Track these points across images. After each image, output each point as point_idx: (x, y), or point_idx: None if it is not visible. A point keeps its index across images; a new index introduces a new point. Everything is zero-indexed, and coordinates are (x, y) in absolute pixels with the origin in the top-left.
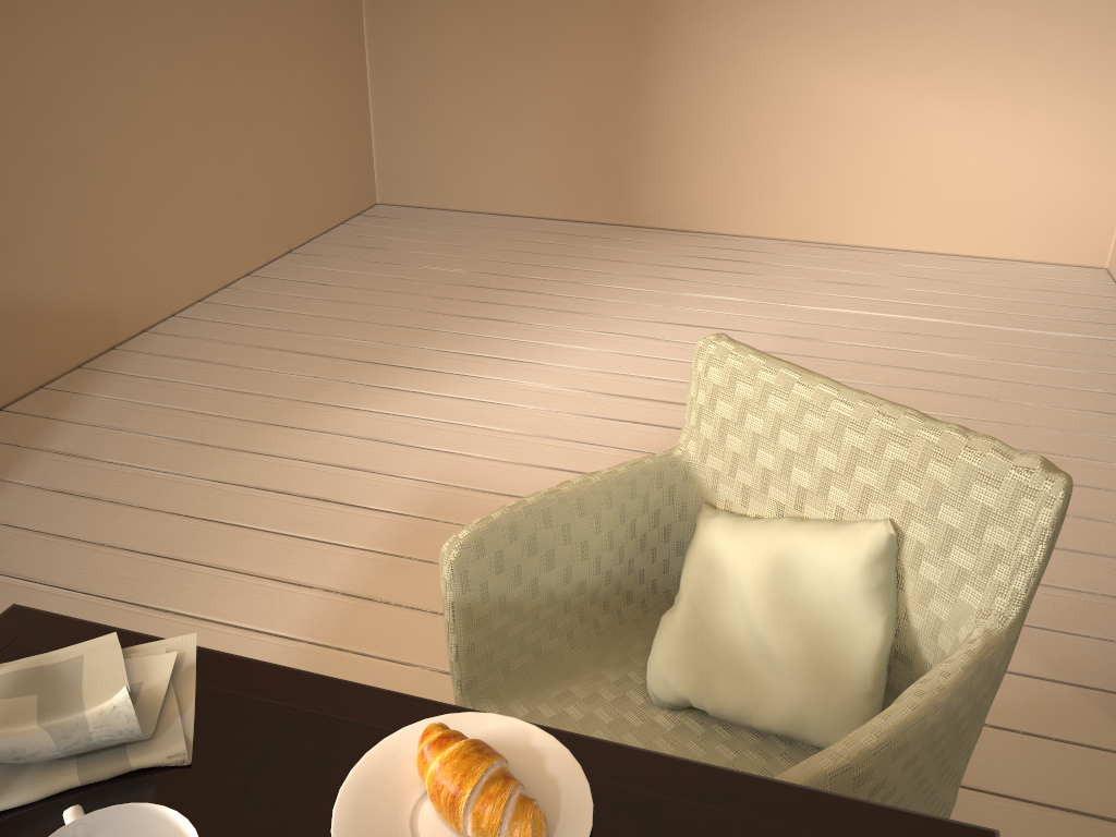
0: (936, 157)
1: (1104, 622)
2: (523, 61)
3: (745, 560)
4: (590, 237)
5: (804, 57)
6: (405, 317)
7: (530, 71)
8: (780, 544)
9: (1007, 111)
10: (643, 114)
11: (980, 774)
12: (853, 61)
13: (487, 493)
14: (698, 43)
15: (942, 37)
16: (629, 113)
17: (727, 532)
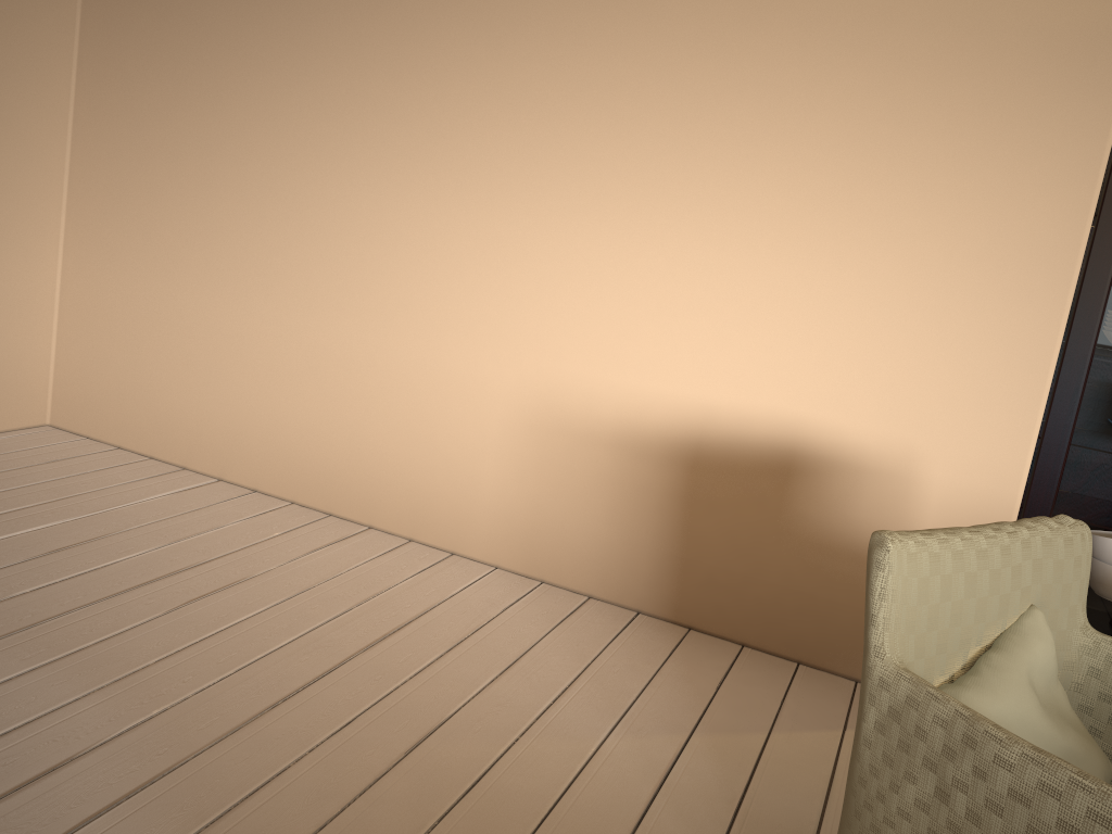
0: None
1: (618, 685)
2: None
3: (1023, 702)
4: None
5: None
6: None
7: None
8: (1024, 671)
9: None
10: None
11: (801, 818)
12: None
13: None
14: None
15: None
16: None
17: (990, 695)
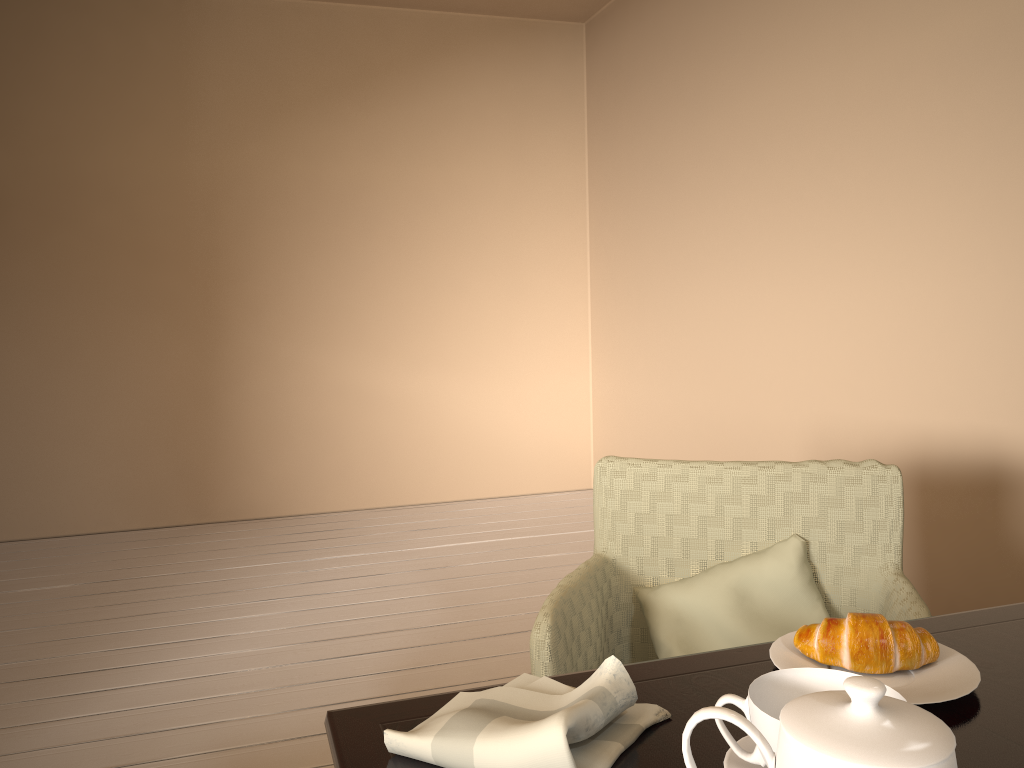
0: (464, 424)
1: None
2: (90, 382)
3: (712, 599)
4: (180, 536)
5: (353, 358)
6: (41, 633)
7: (97, 391)
8: (731, 578)
9: (506, 384)
10: (217, 418)
11: None
12: (391, 358)
13: (276, 742)
14: (262, 353)
15: (451, 336)
16: (203, 419)
17: (682, 589)
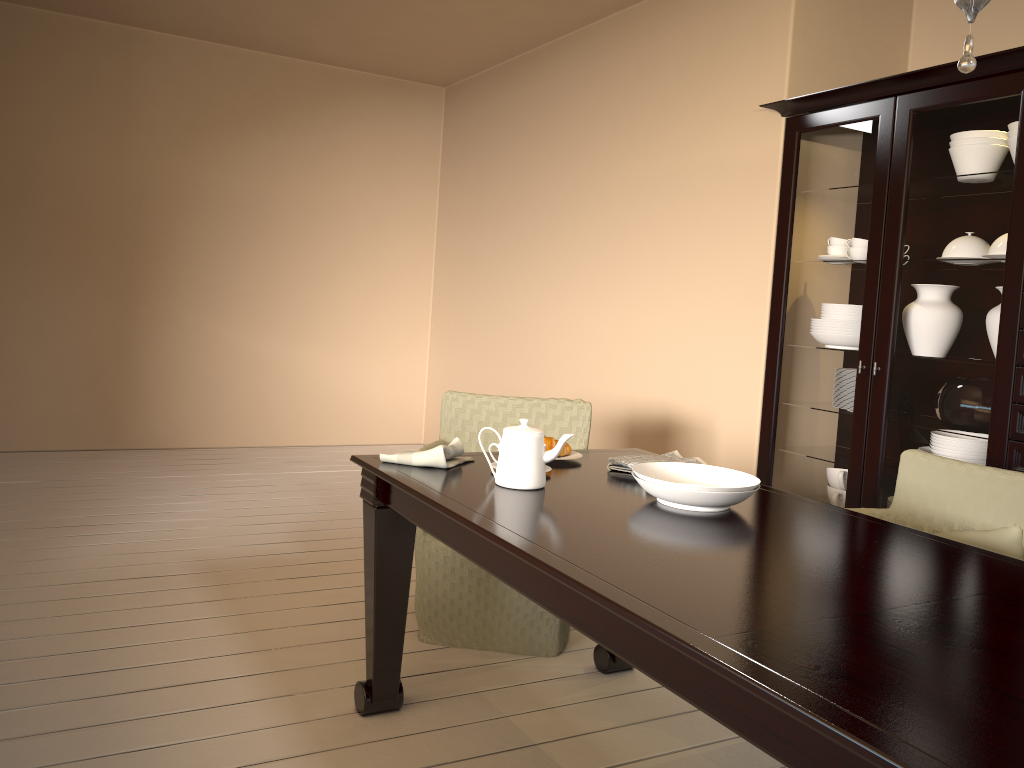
0: (328, 386)
1: None
2: (30, 330)
3: None
4: (99, 457)
5: (244, 328)
6: (29, 506)
7: (35, 337)
8: None
9: (362, 358)
10: (132, 367)
11: None
12: (275, 331)
13: (232, 558)
14: (172, 318)
15: (323, 318)
16: (120, 366)
17: None
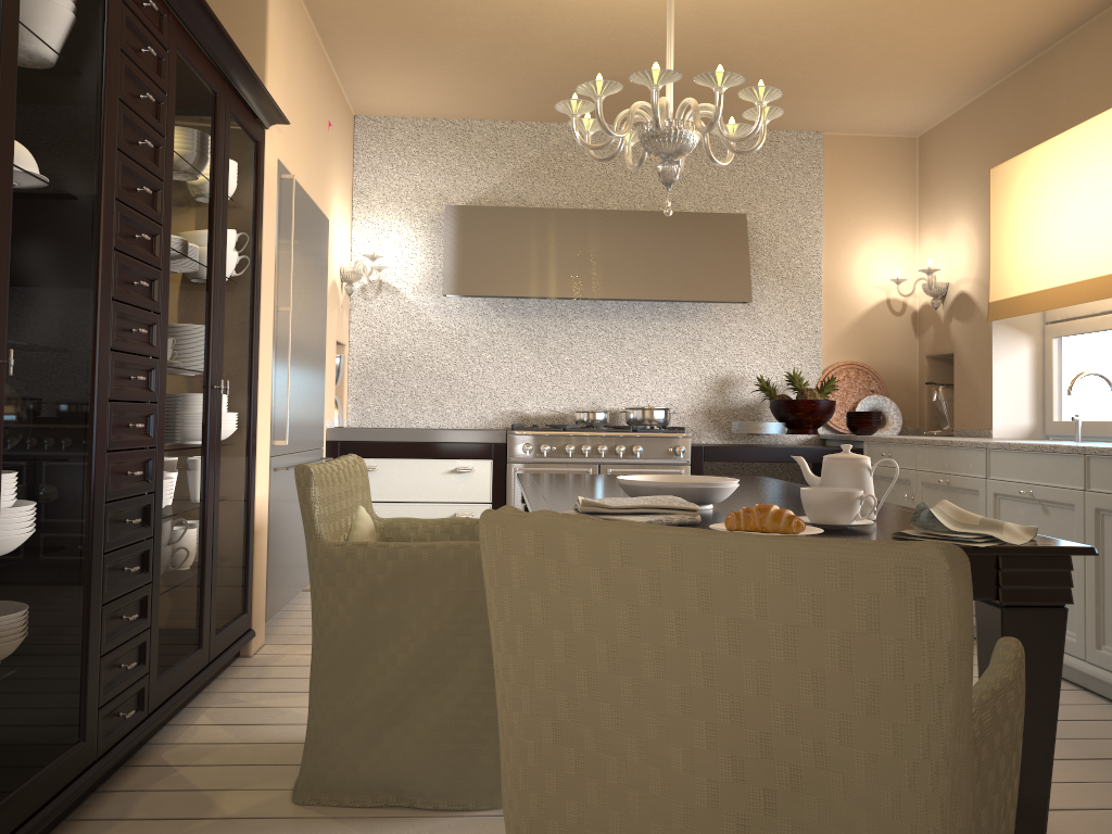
0: None
1: None
2: None
3: None
4: None
5: None
6: None
7: None
8: None
9: None
10: None
11: None
12: None
13: None
14: None
15: None
16: None
17: None
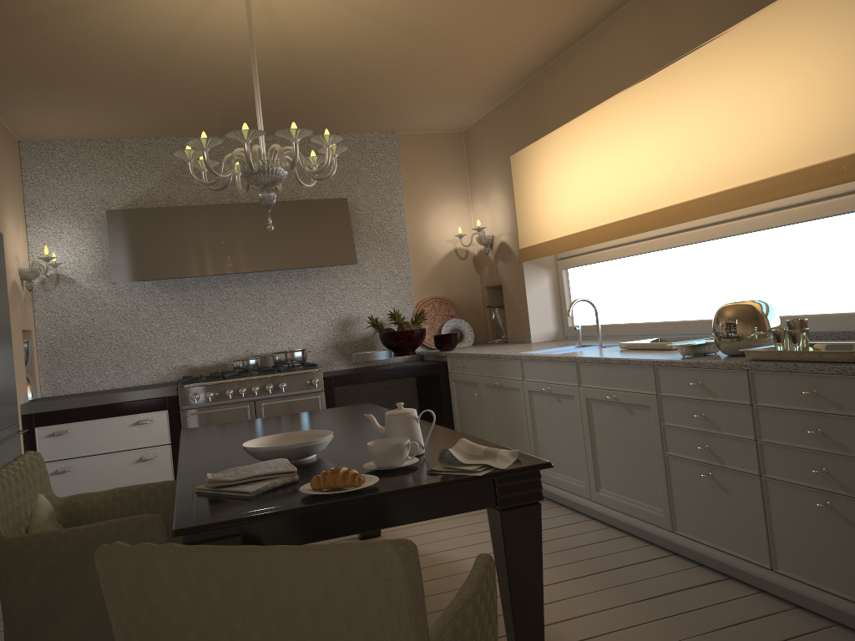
0: None
1: None
2: None
3: None
4: None
5: None
6: None
7: None
8: None
9: None
10: None
11: None
12: None
13: None
14: None
15: None
16: None
17: None
